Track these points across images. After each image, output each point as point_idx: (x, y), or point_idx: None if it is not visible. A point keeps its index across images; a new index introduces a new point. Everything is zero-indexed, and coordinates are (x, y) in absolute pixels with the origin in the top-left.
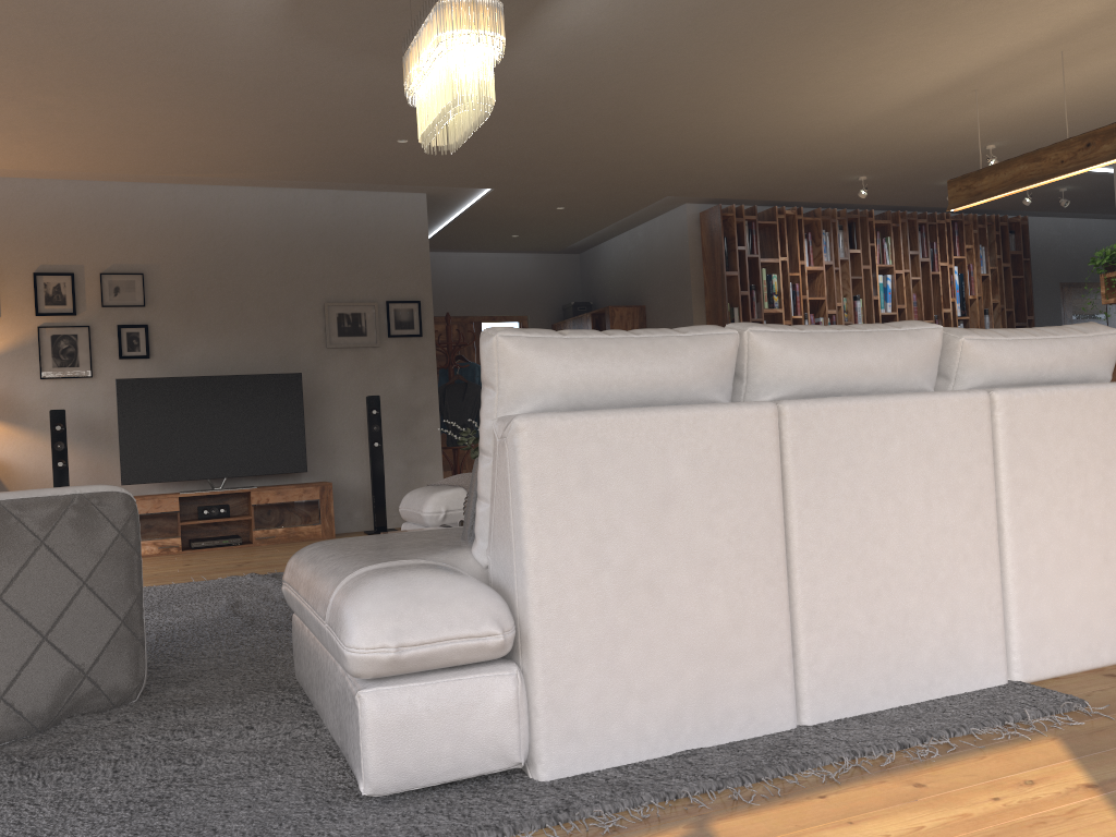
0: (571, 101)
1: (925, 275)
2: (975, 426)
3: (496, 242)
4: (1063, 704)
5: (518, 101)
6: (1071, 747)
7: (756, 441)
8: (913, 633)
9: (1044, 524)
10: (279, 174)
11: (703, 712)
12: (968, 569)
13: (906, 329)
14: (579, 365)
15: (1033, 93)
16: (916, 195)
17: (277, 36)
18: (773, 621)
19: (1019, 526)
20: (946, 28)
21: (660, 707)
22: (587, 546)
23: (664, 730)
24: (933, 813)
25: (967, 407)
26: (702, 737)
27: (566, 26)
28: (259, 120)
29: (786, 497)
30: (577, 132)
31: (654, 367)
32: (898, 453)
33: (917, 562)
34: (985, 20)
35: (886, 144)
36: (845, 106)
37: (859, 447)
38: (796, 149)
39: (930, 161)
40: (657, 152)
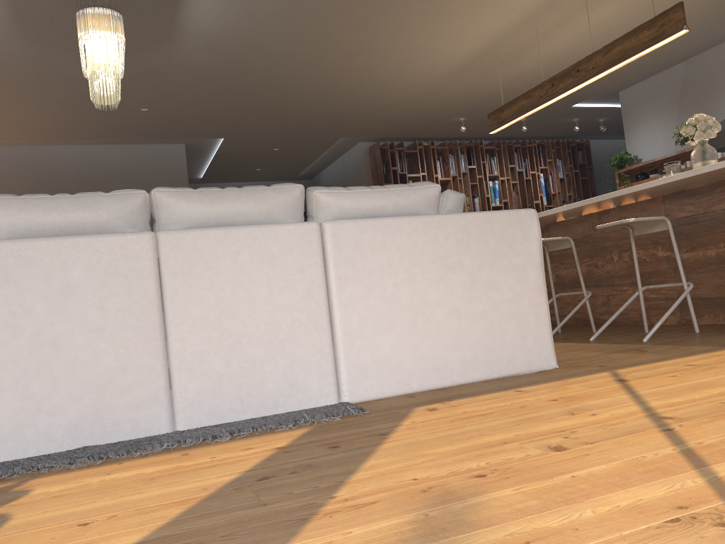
0: (237, 77)
1: (521, 180)
2: (308, 243)
3: (249, 174)
4: (342, 410)
5: (202, 79)
6: (311, 431)
7: (137, 255)
8: (260, 372)
9: (364, 303)
10: (78, 135)
11: (97, 422)
12: (303, 332)
13: (274, 187)
14: (20, 213)
15: (536, 56)
16: (506, 129)
17: (20, 44)
18: (151, 366)
19: (344, 305)
20: (450, 17)
21: (64, 420)
22: (7, 321)
23: (67, 434)
24: (164, 466)
25: (301, 231)
26: (97, 438)
27: (202, 28)
28: (43, 100)
29: (163, 289)
30: (254, 97)
31: (76, 214)
32: (246, 261)
33: (262, 328)
34: (471, 10)
35: (463, 95)
36: (418, 71)
37: (216, 257)
38: (405, 102)
39: (499, 105)
40: (315, 108)
